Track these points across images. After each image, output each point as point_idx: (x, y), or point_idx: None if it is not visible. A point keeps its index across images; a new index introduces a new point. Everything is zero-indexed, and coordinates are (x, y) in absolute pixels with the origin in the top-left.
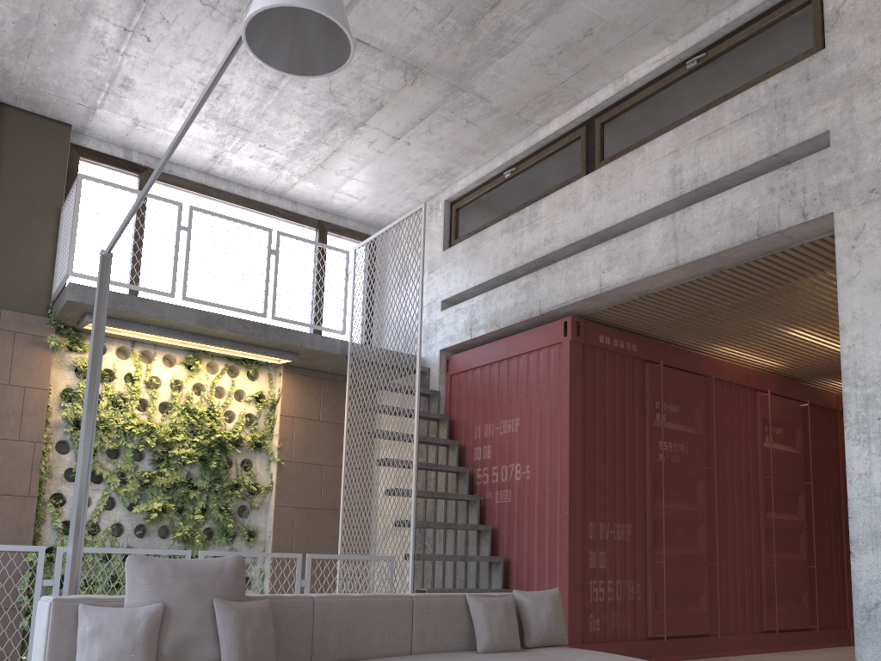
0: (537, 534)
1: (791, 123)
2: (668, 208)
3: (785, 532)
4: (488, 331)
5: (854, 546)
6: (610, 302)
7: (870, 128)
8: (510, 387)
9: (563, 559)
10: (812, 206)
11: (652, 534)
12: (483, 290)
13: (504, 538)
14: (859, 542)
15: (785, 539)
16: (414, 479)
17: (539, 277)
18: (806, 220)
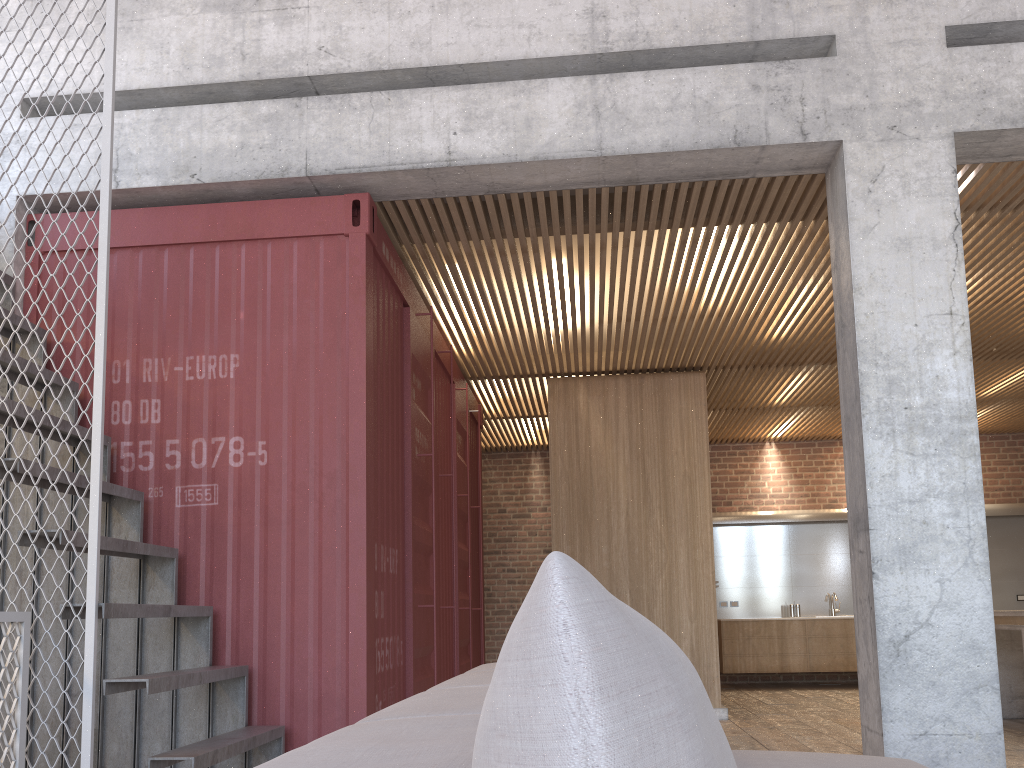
0: (286, 564)
1: (782, 8)
2: (567, 69)
3: (463, 566)
4: (167, 183)
5: (877, 565)
6: (437, 189)
7: (888, 51)
8: (214, 297)
9: (356, 606)
10: (814, 125)
11: (413, 564)
12: (133, 106)
13: (201, 573)
14: (884, 560)
15: (463, 575)
16: (99, 441)
17: (304, 110)
18: (806, 142)
